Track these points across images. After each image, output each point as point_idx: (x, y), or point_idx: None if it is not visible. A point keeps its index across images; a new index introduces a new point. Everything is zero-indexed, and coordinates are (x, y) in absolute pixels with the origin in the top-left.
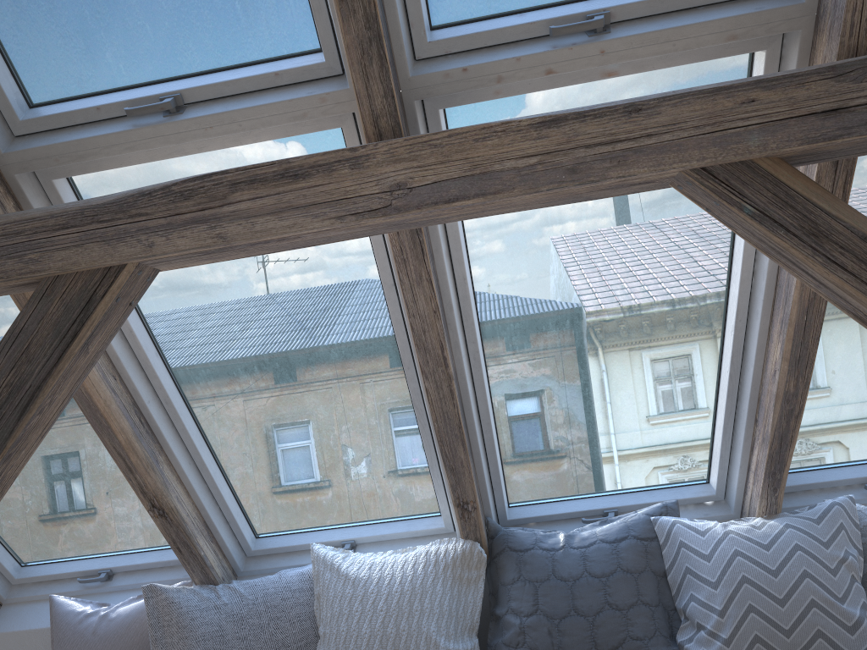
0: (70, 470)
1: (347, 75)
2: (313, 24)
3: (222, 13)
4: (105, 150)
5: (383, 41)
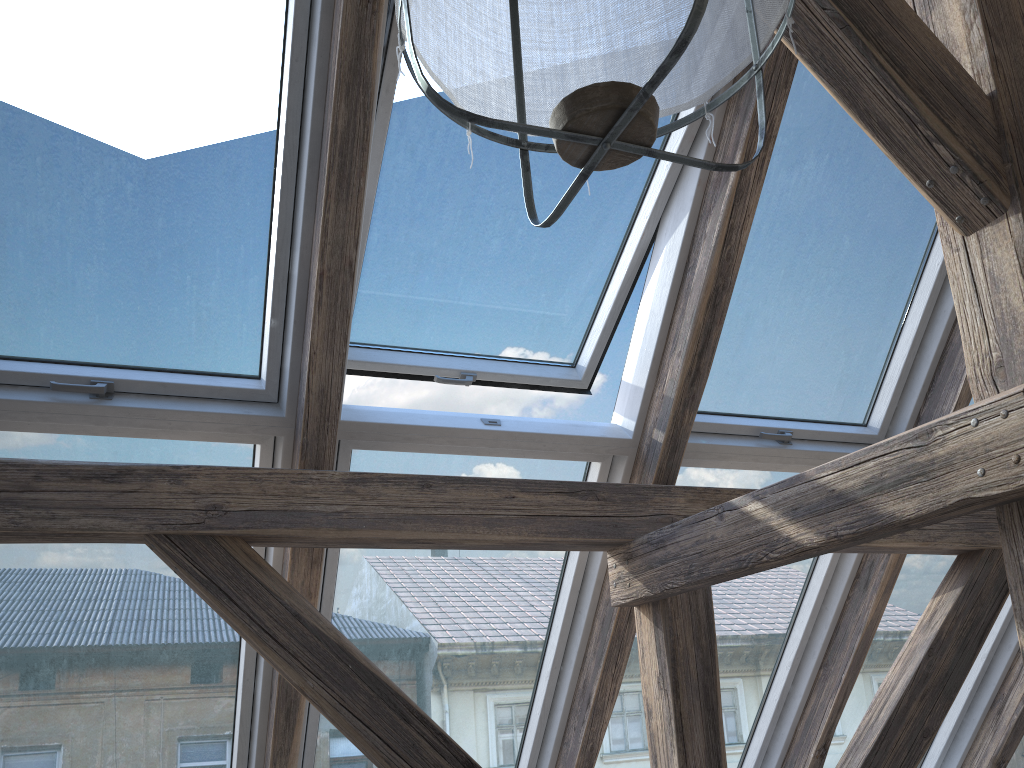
0: None
1: None
2: None
3: None
4: None
5: None
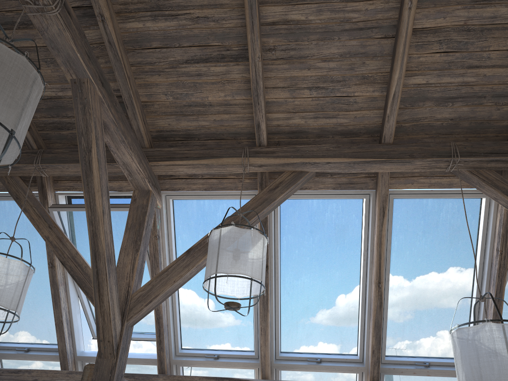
0: None
1: (365, 364)
2: (357, 349)
3: (336, 343)
4: (299, 367)
5: (379, 362)
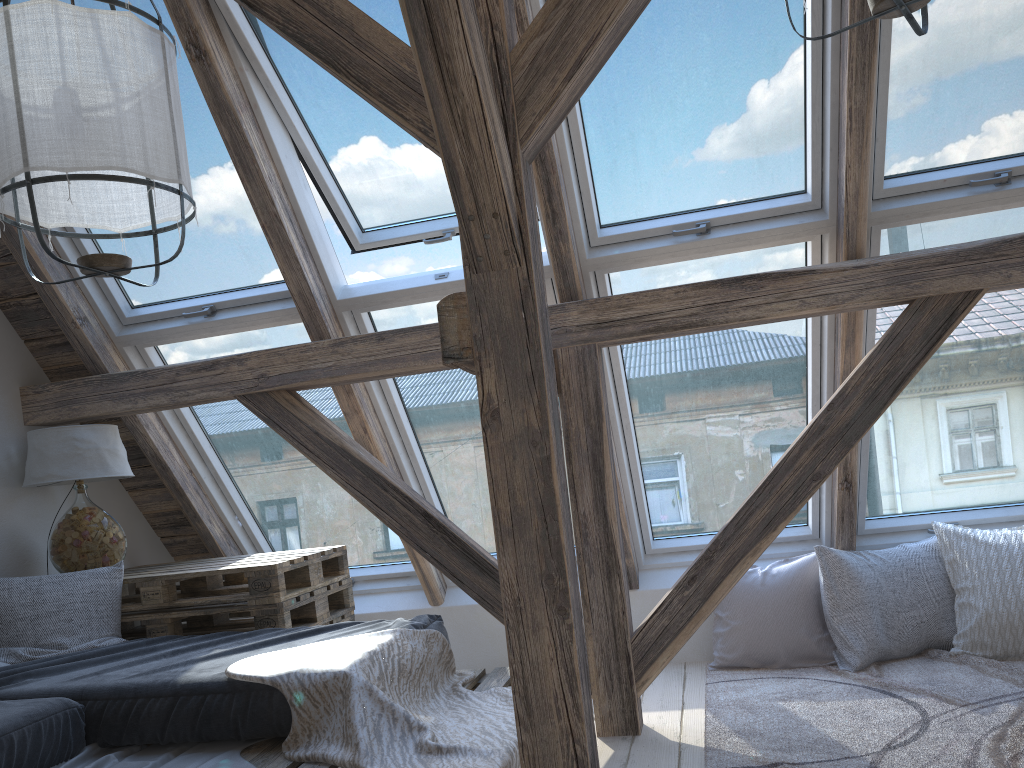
0: (744, 455)
1: None
2: None
3: None
4: (946, 209)
5: None
